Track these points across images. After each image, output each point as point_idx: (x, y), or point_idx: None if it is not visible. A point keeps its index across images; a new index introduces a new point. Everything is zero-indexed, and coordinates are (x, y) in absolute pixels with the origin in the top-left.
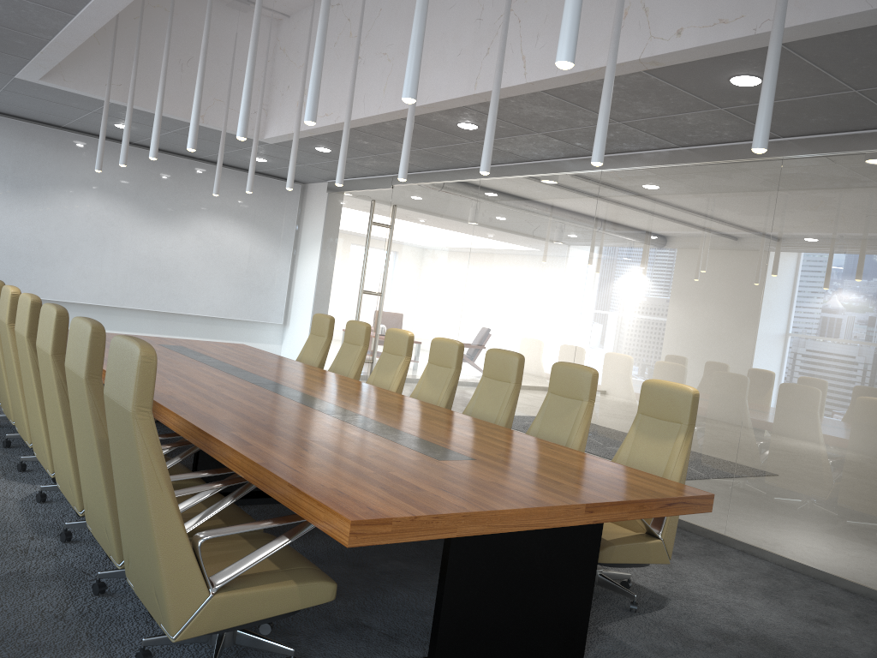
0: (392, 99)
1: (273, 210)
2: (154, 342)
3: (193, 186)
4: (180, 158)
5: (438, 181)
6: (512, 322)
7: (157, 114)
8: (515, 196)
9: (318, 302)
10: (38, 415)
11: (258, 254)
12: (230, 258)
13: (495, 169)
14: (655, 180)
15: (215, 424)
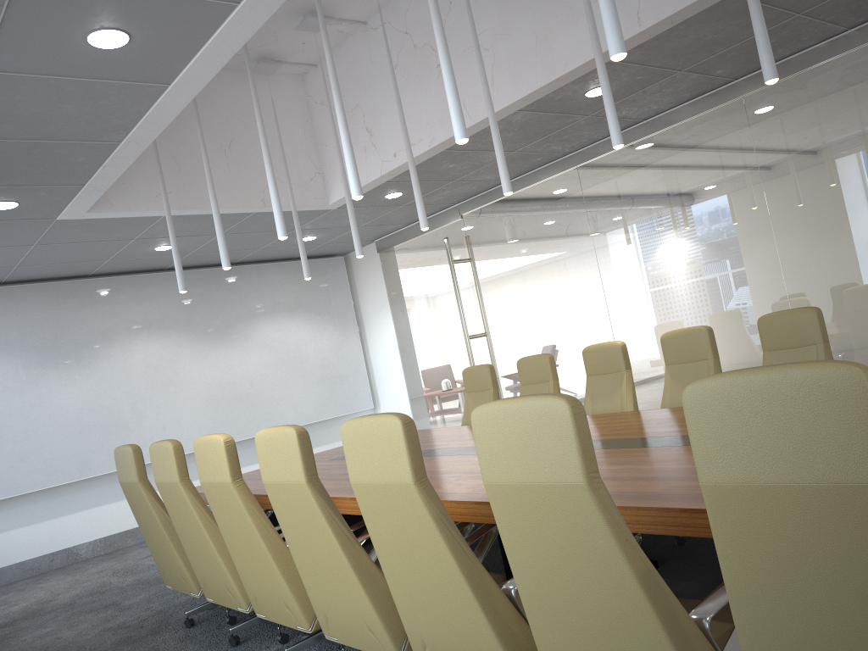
0: (509, 89)
1: (325, 291)
2: (320, 460)
3: (240, 293)
4: (218, 268)
5: (521, 188)
6: (684, 301)
7: (271, 185)
8: (632, 167)
9: (409, 369)
10: (354, 583)
11: (326, 343)
12: (301, 356)
13: (593, 148)
14: (824, 78)
15: (680, 497)
